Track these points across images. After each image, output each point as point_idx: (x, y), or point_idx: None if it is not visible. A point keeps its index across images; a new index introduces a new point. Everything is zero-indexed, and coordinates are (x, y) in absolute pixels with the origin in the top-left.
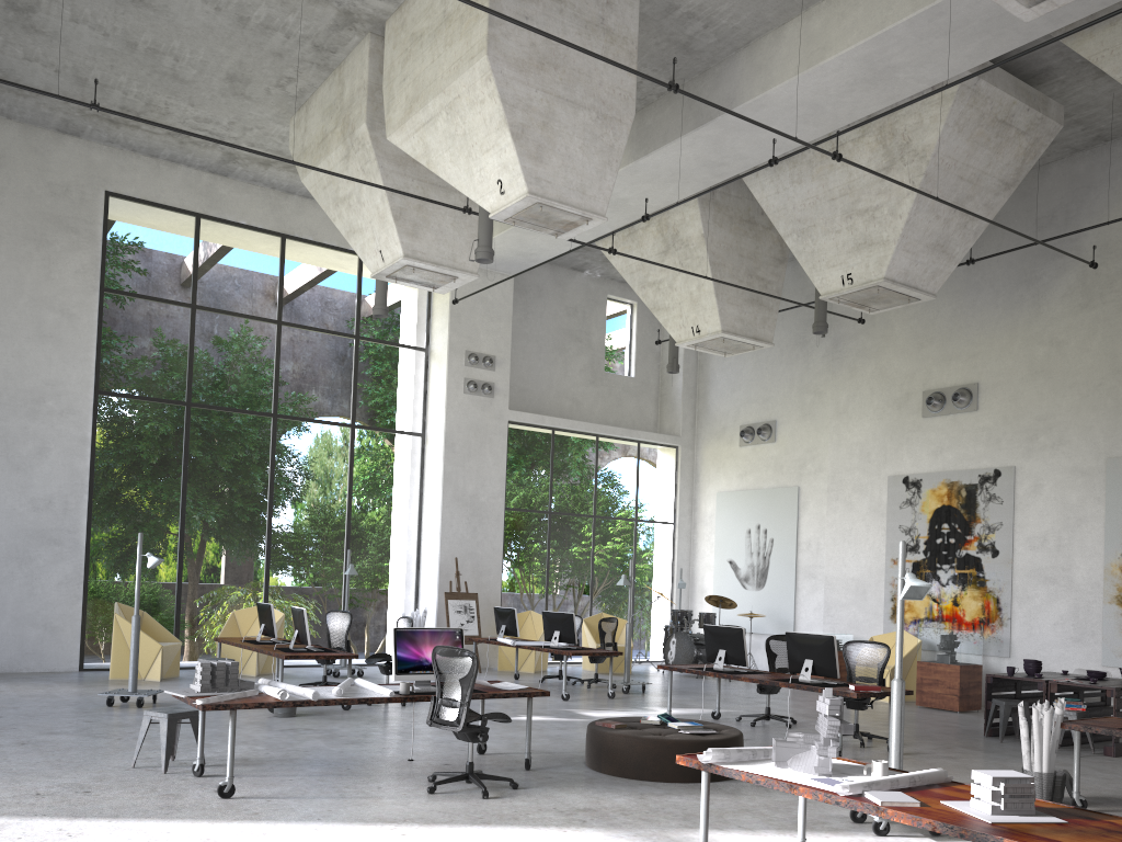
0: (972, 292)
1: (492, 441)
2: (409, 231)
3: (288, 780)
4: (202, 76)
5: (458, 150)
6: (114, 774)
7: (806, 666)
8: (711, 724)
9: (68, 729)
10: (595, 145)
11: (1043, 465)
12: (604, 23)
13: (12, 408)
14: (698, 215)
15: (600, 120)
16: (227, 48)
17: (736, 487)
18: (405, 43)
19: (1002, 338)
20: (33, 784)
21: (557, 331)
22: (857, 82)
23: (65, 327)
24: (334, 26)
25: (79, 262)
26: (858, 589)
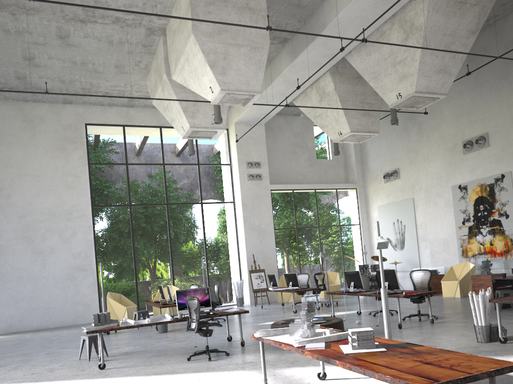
0: (479, 87)
1: (264, 200)
2: (190, 116)
3: (135, 359)
4: (105, 68)
5: (194, 77)
6: (69, 363)
7: (385, 285)
8: (332, 317)
9: (71, 346)
10: (251, 61)
11: None
12: (248, 6)
13: (60, 218)
14: (331, 80)
15: (252, 49)
16: (110, 55)
17: (385, 203)
18: (171, 35)
19: (496, 108)
20: (35, 369)
21: (290, 145)
22: (378, 2)
23: (76, 182)
24: (147, 35)
25: (78, 154)
26: (445, 243)
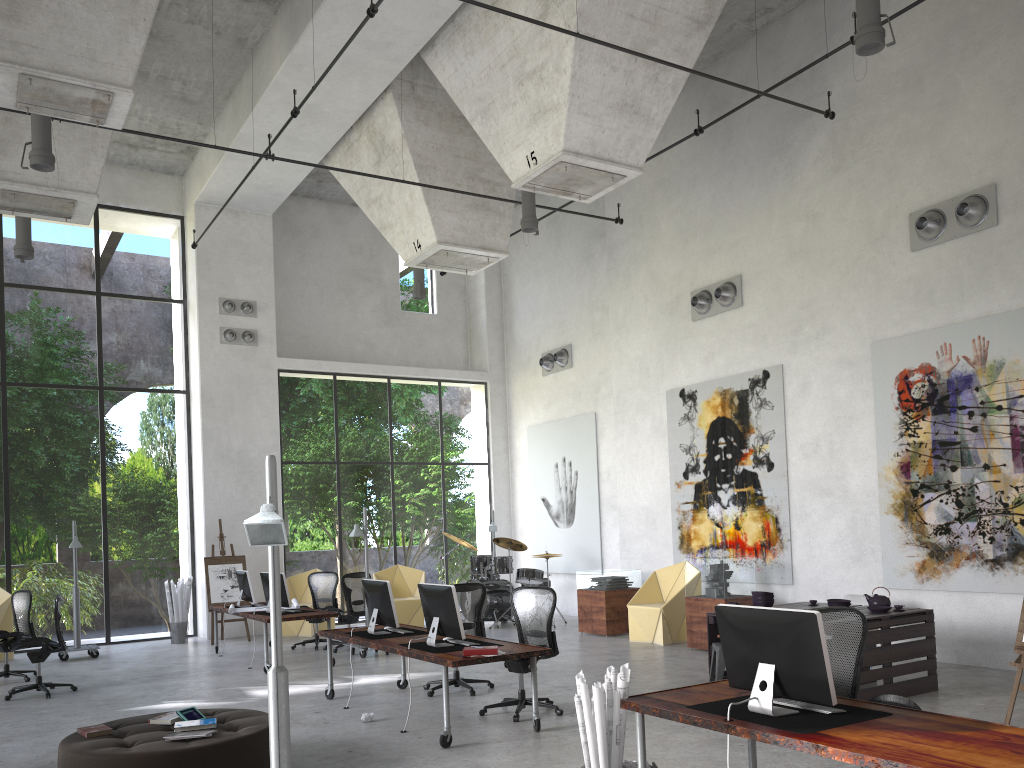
0: (728, 173)
1: (260, 392)
2: None
3: None
4: None
5: None
6: None
7: (434, 625)
8: (257, 716)
9: None
10: None
11: (810, 359)
12: None
13: None
14: (396, 113)
15: None
16: None
17: (543, 419)
18: None
19: (760, 220)
20: None
21: (340, 272)
22: None
23: None
24: None
25: None
26: (648, 518)
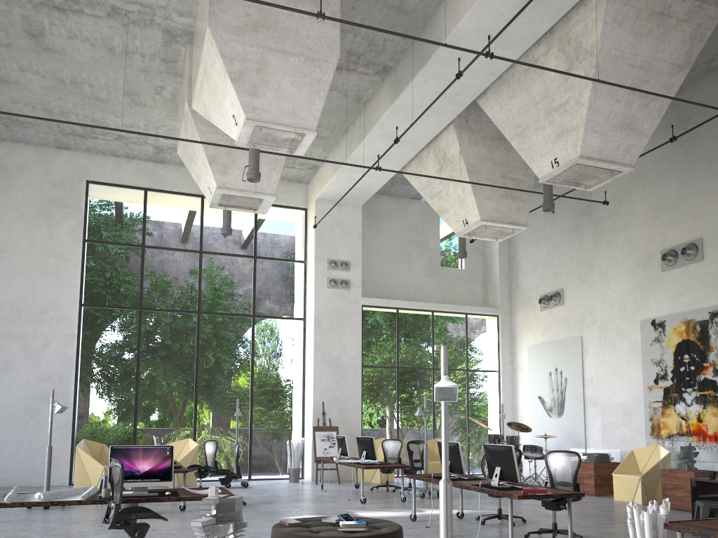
0: (691, 167)
1: (350, 319)
2: (220, 170)
3: None
4: (111, 95)
5: (215, 102)
6: None
7: (496, 472)
8: (387, 522)
9: None
10: (304, 80)
11: None
12: None
13: (28, 318)
14: (455, 138)
15: (309, 62)
16: (114, 72)
17: (540, 341)
18: (196, 40)
19: (717, 199)
20: None
21: (402, 242)
22: (522, 3)
23: (61, 266)
24: (165, 43)
25: (70, 225)
26: (625, 412)
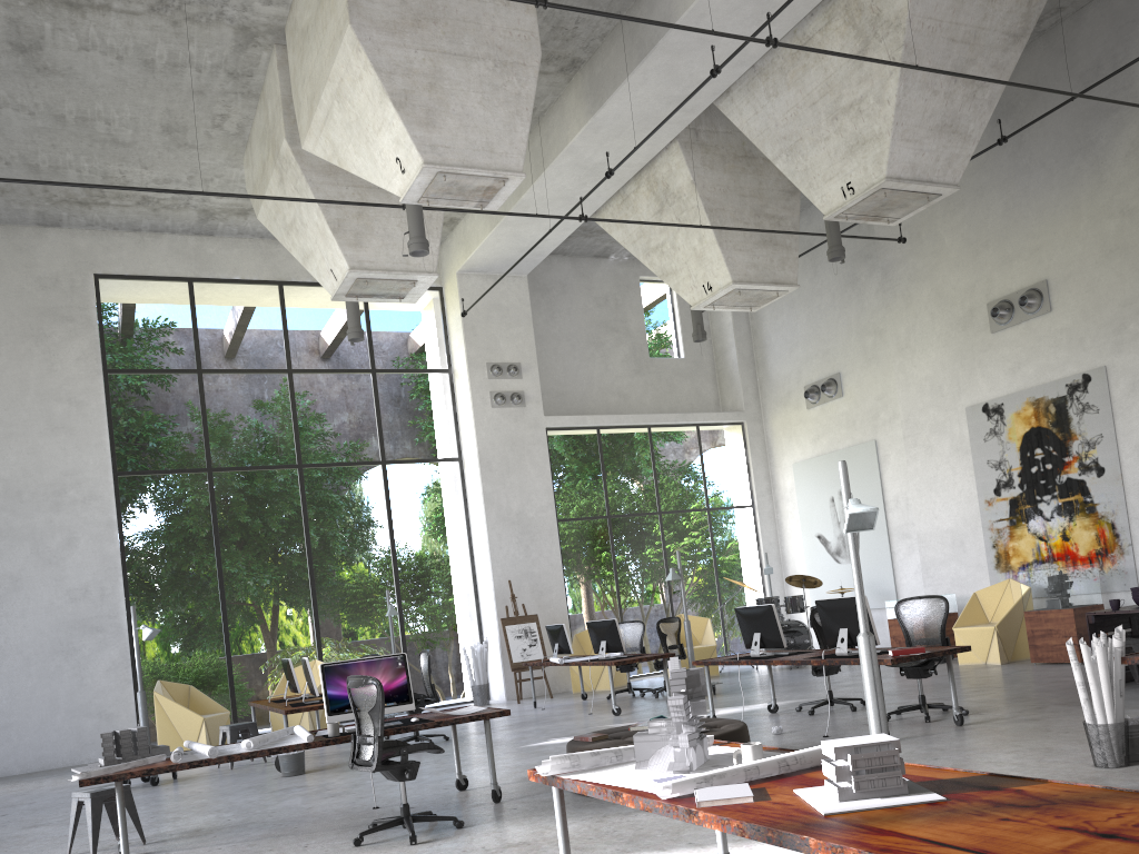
0: (1022, 177)
1: (531, 452)
2: (351, 242)
3: (217, 849)
4: (139, 134)
5: (357, 138)
6: None
7: (842, 636)
8: (718, 720)
9: (55, 820)
10: (497, 96)
11: (1138, 357)
12: None
13: (35, 504)
14: (683, 161)
15: (500, 68)
16: (148, 98)
17: (811, 454)
18: (299, 42)
19: (1064, 221)
20: None
21: (589, 325)
22: None
23: (75, 415)
24: (238, 47)
25: (79, 349)
26: (955, 541)
